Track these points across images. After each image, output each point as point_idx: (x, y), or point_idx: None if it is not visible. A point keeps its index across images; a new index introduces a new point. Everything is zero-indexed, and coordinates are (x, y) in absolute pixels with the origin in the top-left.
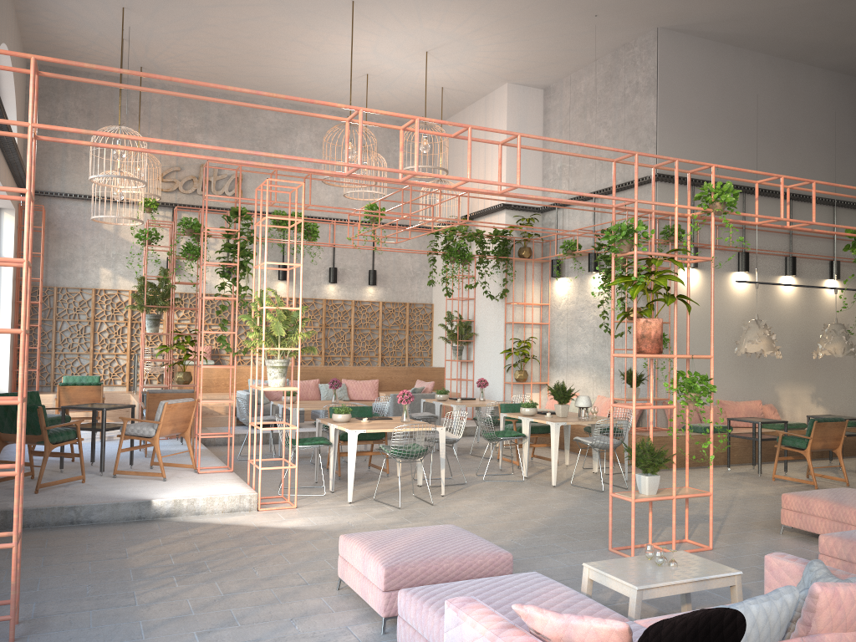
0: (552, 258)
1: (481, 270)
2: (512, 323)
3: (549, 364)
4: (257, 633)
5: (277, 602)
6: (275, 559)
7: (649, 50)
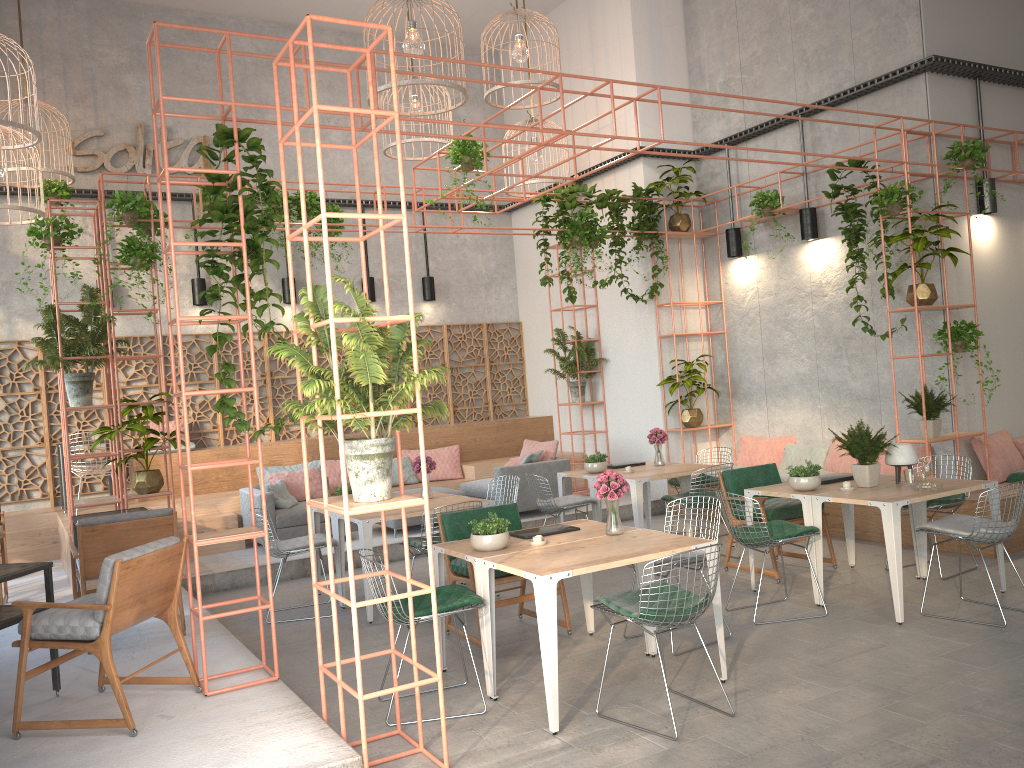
0: (723, 229)
1: (619, 255)
2: (674, 335)
3: (732, 396)
4: None
5: None
6: None
7: None
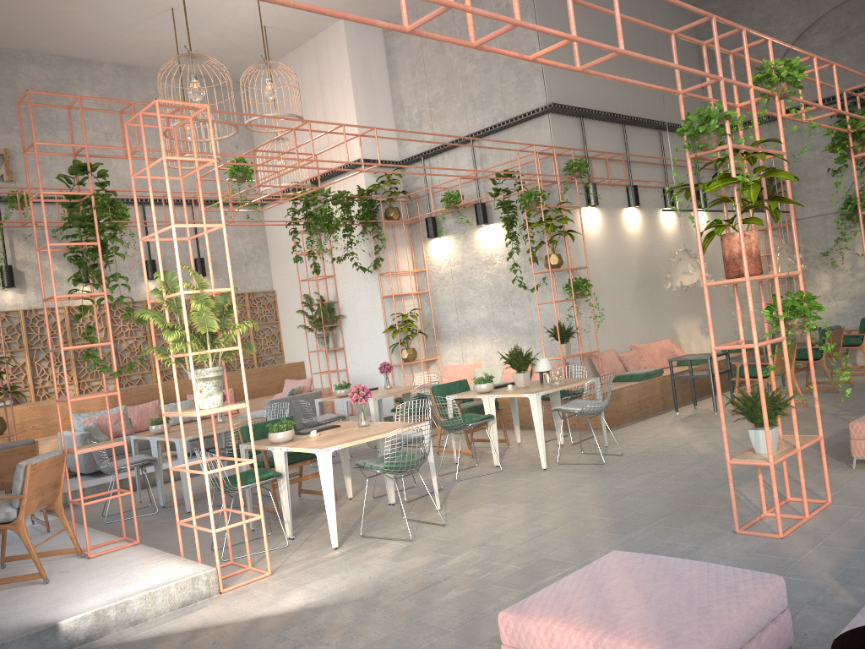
0: (423, 217)
1: (350, 238)
2: (393, 295)
3: (436, 337)
4: None
5: None
6: None
7: None
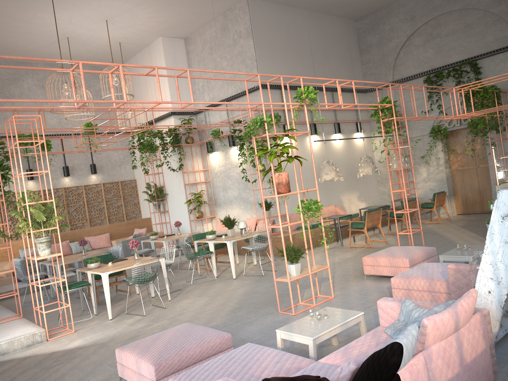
0: (206, 141)
1: (165, 154)
2: (189, 183)
3: (215, 205)
4: None
5: None
6: (70, 374)
7: (244, 11)
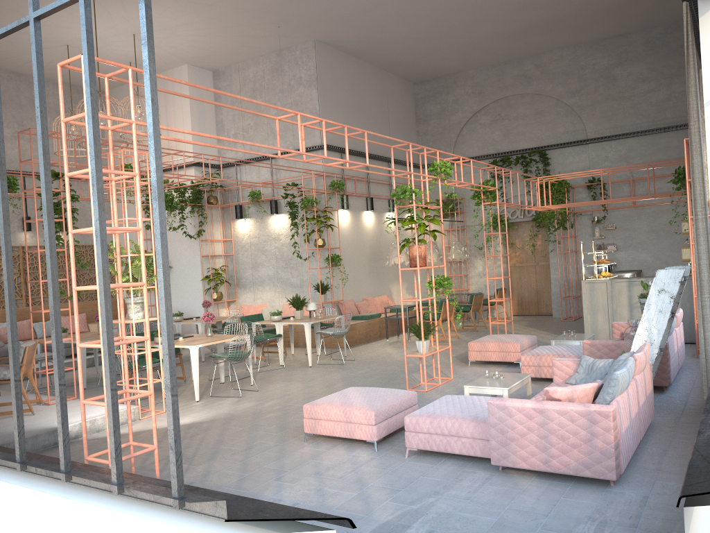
0: (233, 204)
1: (184, 215)
2: (209, 255)
3: (236, 285)
4: (308, 470)
5: (284, 456)
6: (227, 439)
7: (309, 55)
